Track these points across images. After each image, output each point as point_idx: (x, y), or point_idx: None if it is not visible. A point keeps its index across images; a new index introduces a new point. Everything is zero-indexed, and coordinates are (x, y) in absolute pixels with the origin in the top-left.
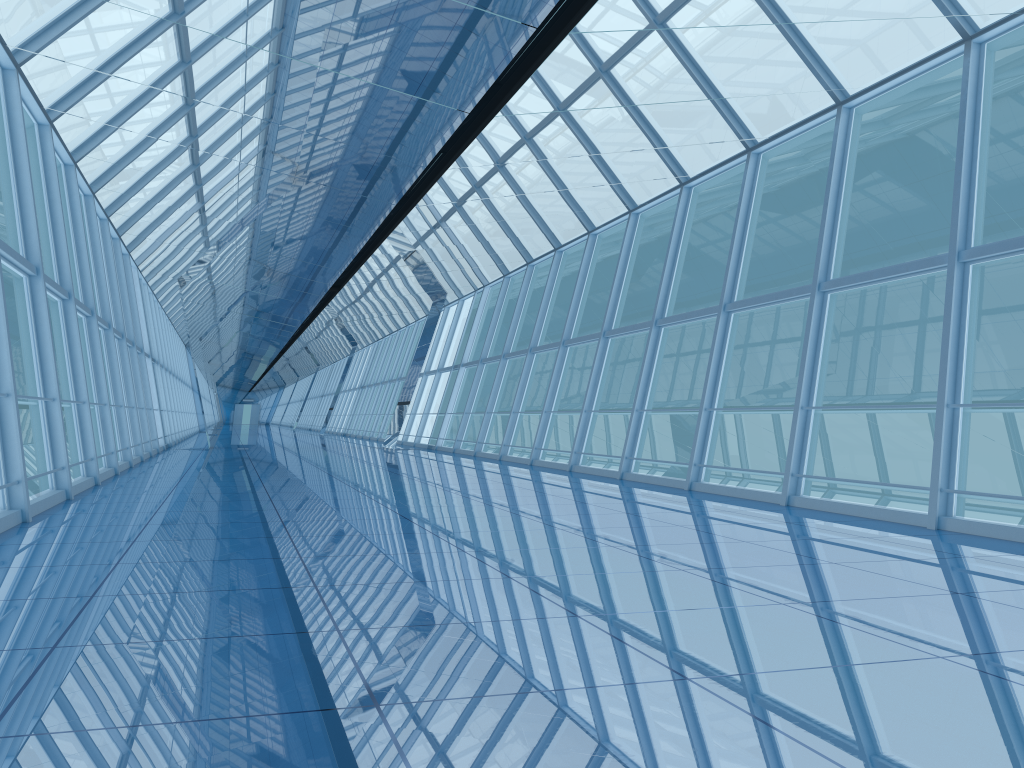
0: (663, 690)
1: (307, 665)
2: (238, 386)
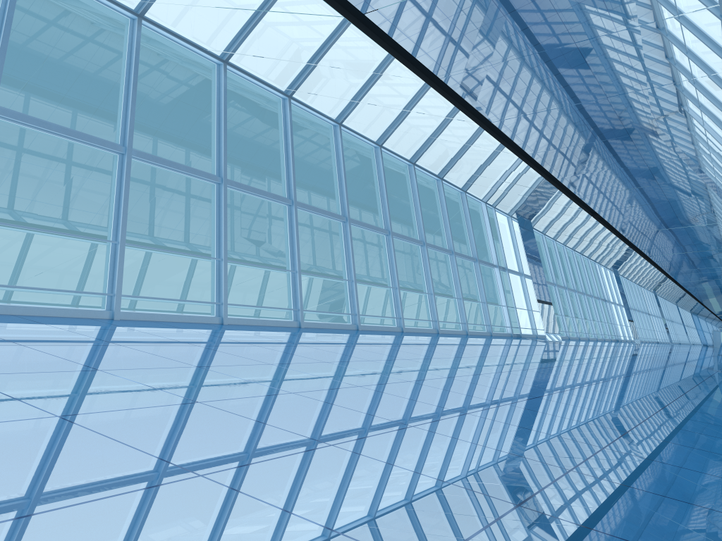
0: None
1: None
2: (707, 315)
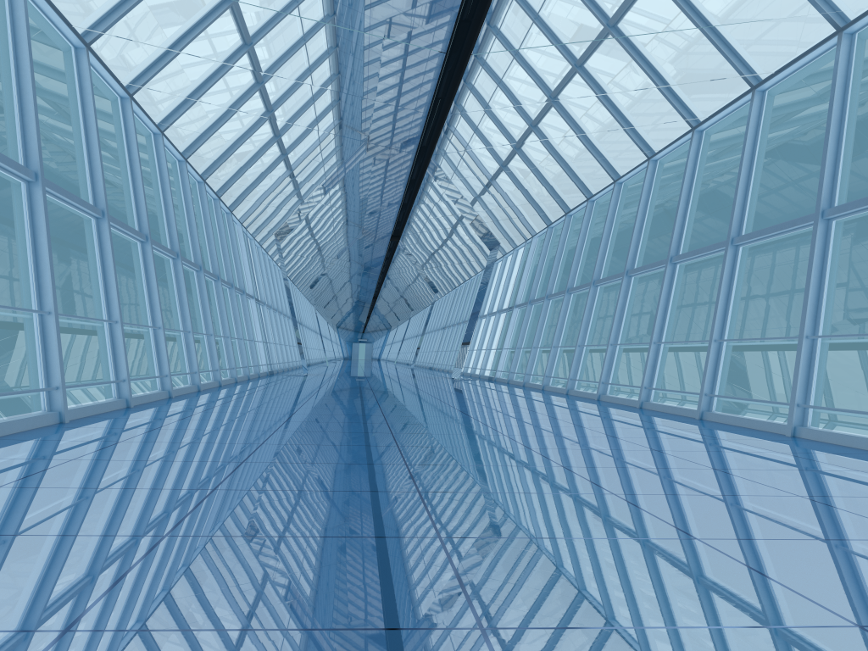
0: (432, 642)
1: (72, 573)
2: (353, 328)
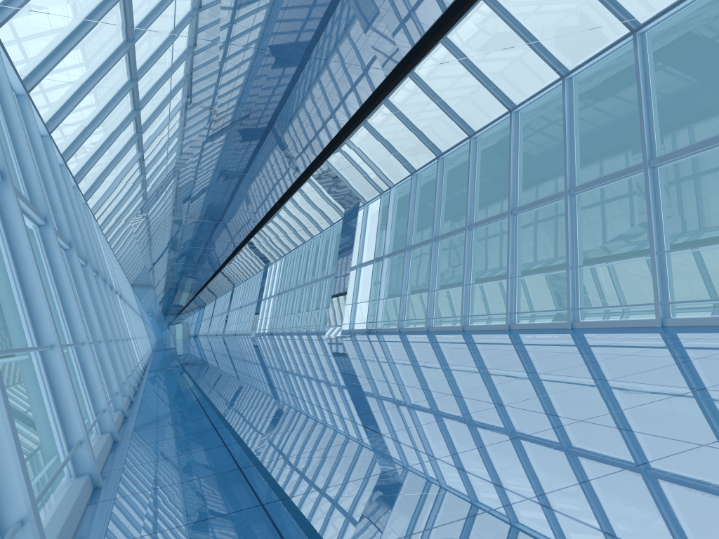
0: None
1: None
2: (170, 311)
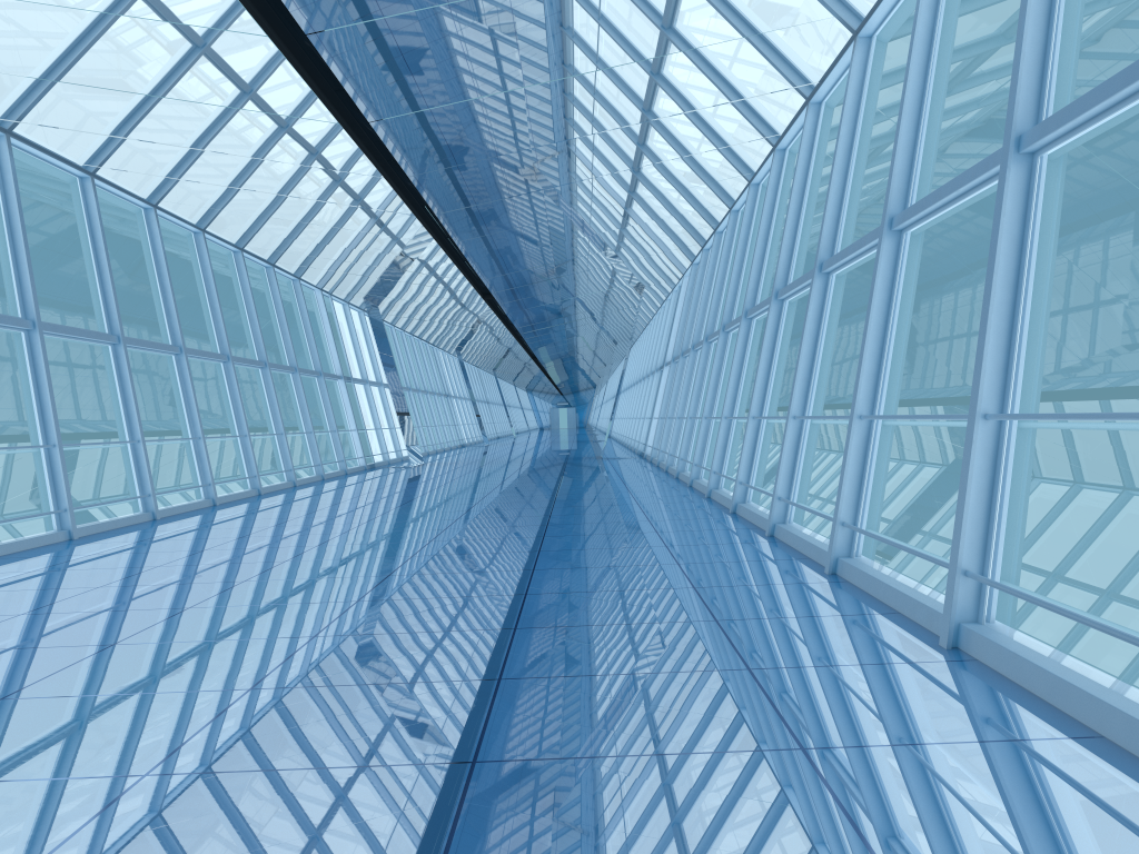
0: None
1: None
2: (546, 390)
